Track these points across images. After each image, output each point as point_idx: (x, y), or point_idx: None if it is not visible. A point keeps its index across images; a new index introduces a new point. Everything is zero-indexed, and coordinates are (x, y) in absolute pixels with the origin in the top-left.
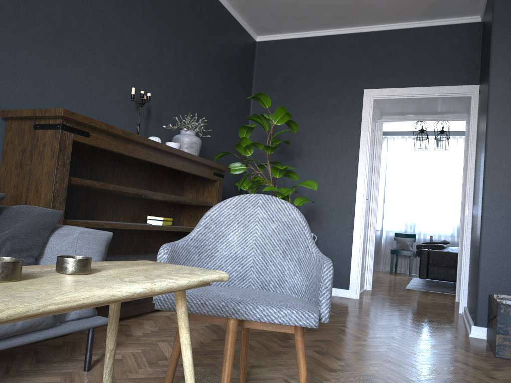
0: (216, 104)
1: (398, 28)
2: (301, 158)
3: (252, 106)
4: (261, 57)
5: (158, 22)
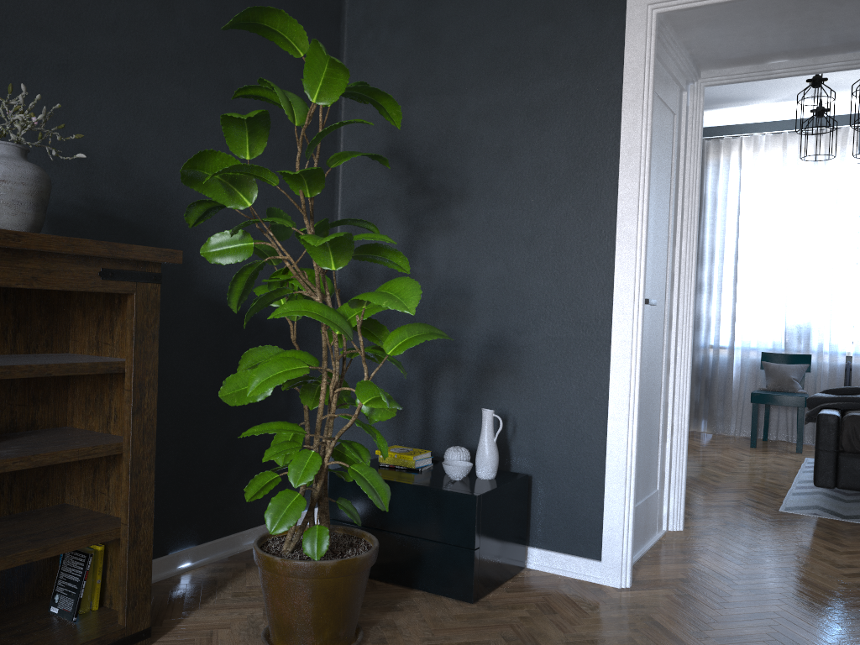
0: (203, 69)
1: None
2: (468, 203)
3: None
4: None
5: None
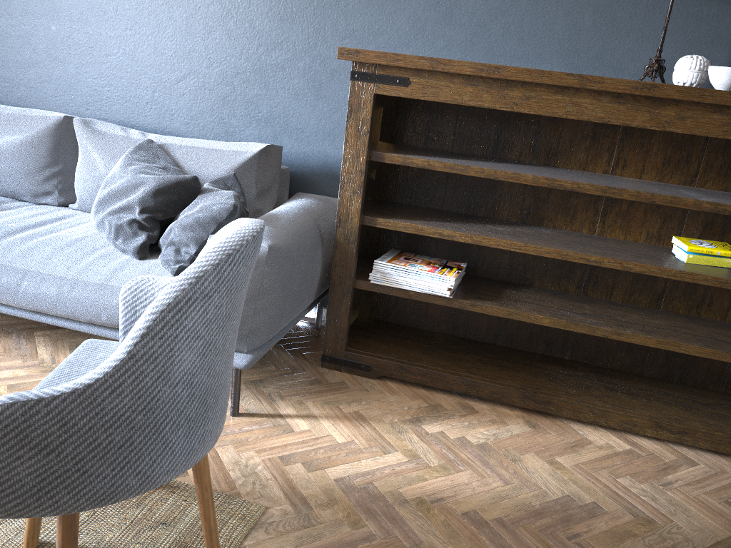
0: None
1: None
2: None
3: None
4: None
5: None
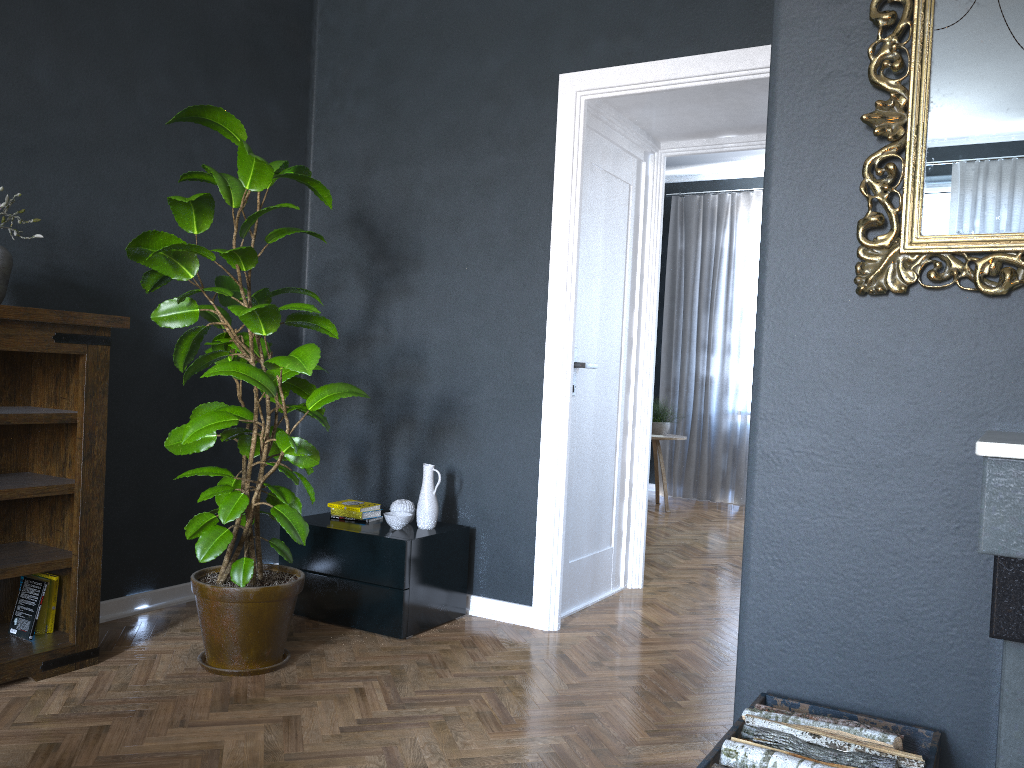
0: (163, 144)
1: None
2: (423, 270)
3: (314, 141)
4: (330, 13)
5: None
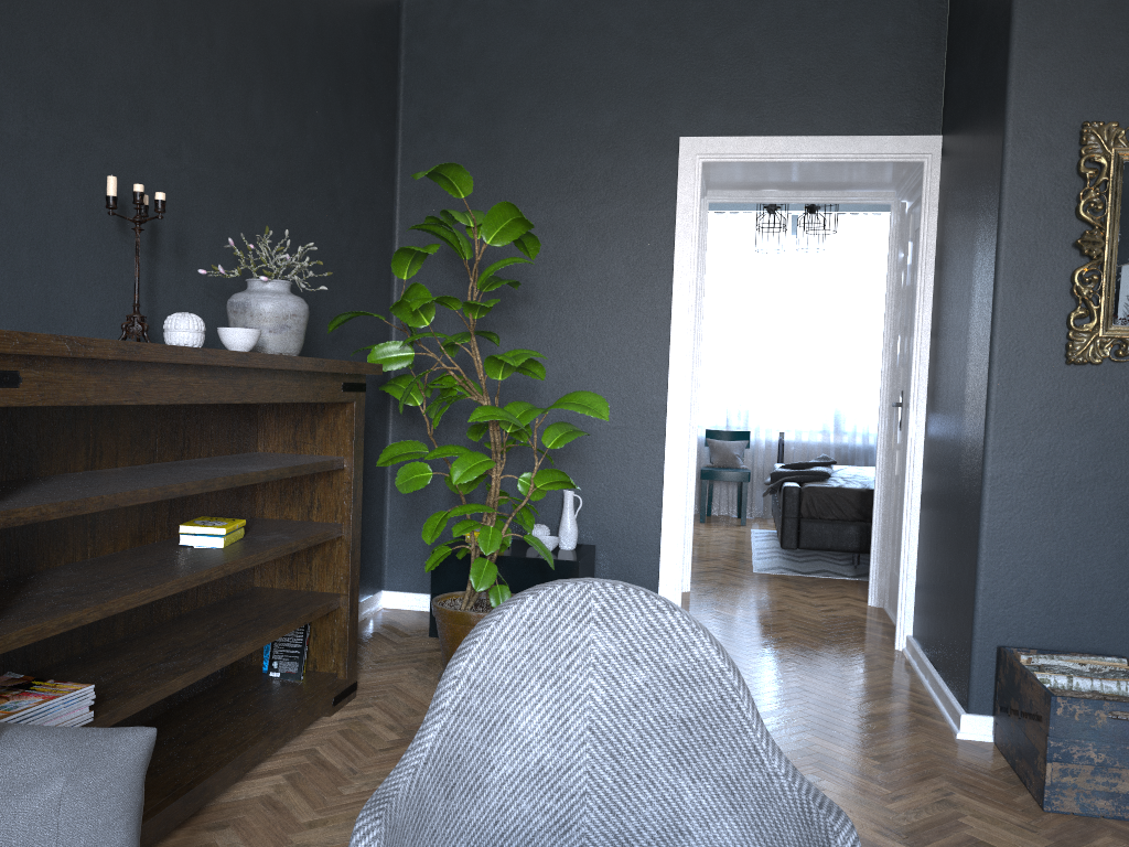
0: (320, 179)
1: None
2: (533, 306)
3: (400, 171)
4: (418, 42)
5: None
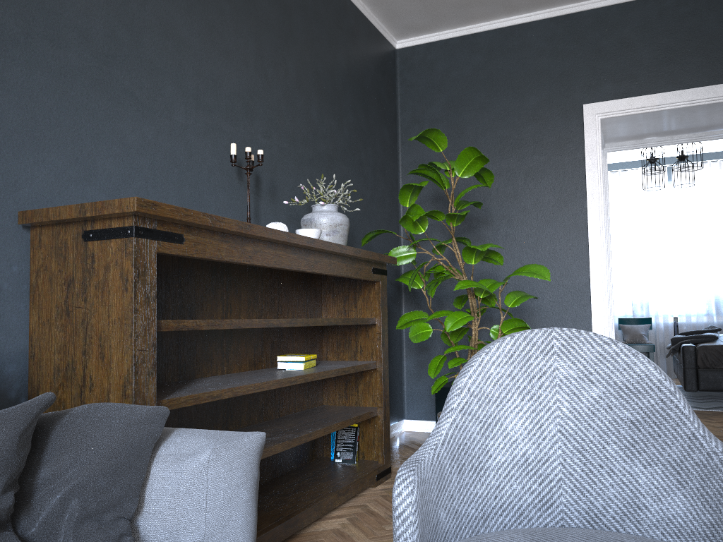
0: (352, 155)
1: (629, 0)
2: (491, 226)
3: (400, 151)
4: (407, 73)
5: (257, 30)
